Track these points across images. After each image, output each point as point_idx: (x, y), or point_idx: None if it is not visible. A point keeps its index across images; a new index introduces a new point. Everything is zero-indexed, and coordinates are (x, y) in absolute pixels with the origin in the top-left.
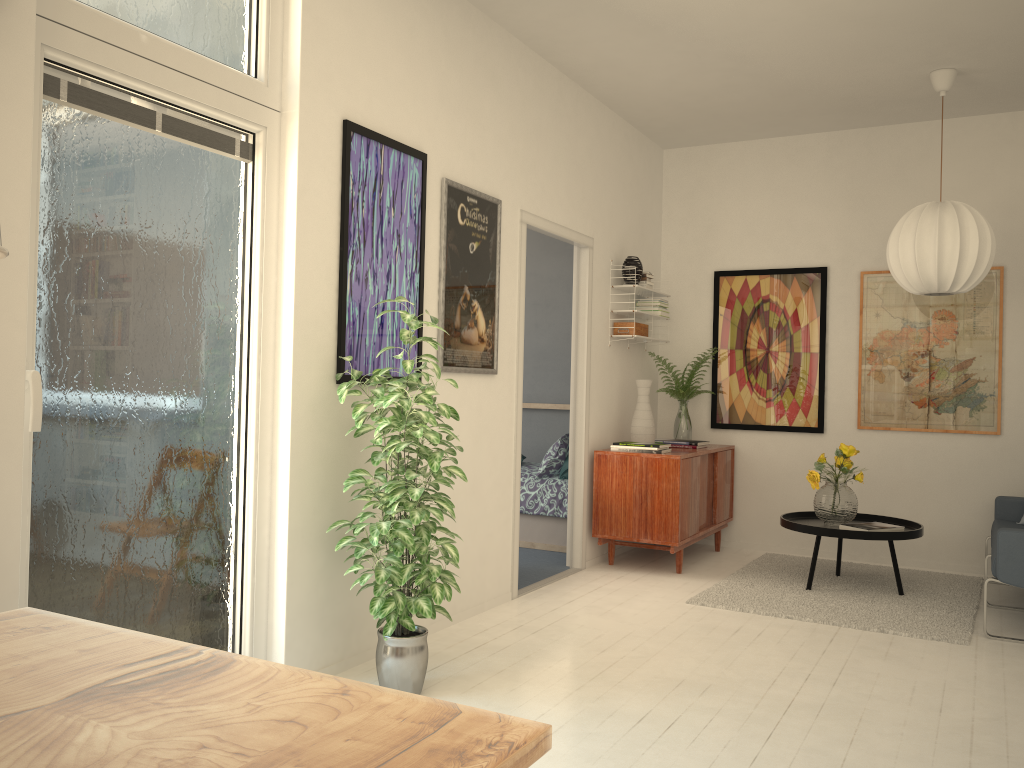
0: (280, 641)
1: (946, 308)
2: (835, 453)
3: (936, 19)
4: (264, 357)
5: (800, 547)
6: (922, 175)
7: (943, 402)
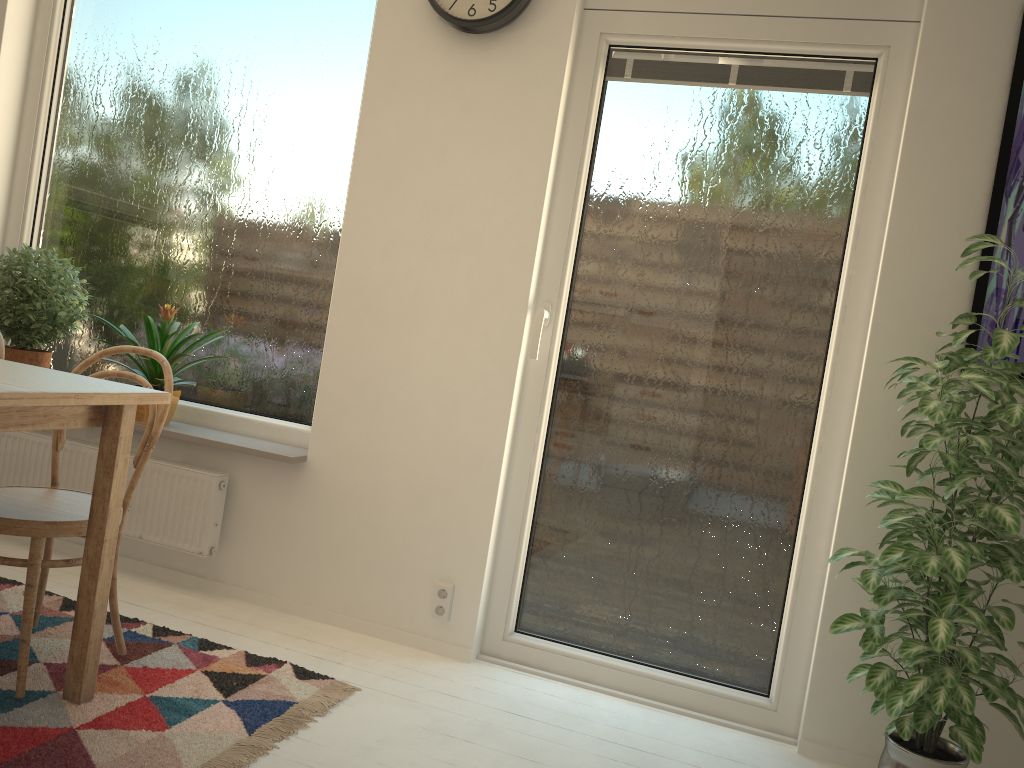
0: (808, 683)
1: None
2: None
3: None
4: (847, 329)
5: None
6: None
7: None
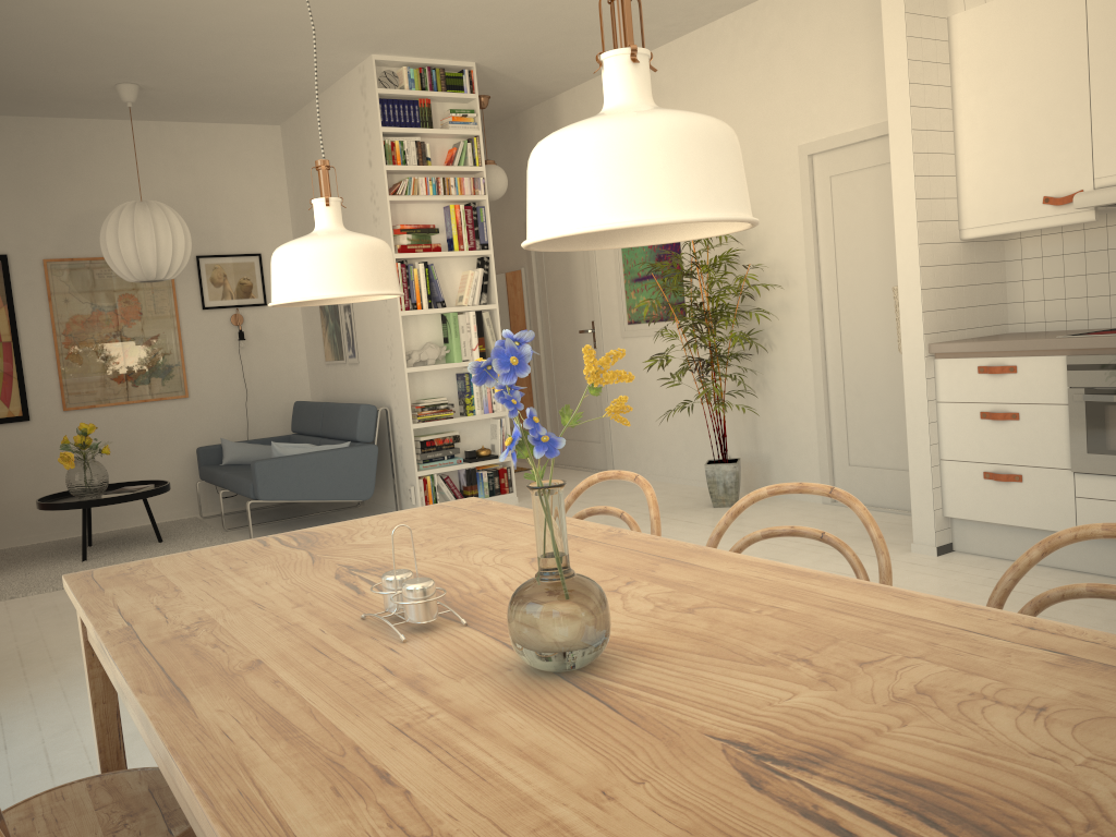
0: None
1: (129, 292)
2: (81, 432)
3: (150, 49)
4: None
5: (23, 537)
6: (89, 169)
7: (139, 376)
